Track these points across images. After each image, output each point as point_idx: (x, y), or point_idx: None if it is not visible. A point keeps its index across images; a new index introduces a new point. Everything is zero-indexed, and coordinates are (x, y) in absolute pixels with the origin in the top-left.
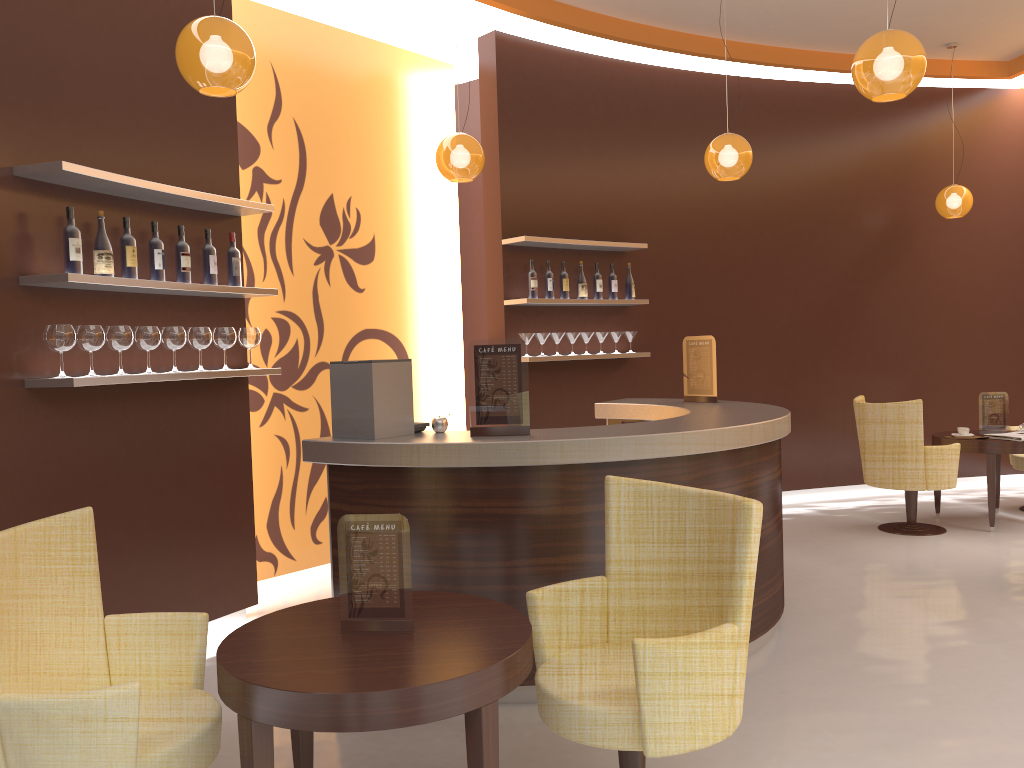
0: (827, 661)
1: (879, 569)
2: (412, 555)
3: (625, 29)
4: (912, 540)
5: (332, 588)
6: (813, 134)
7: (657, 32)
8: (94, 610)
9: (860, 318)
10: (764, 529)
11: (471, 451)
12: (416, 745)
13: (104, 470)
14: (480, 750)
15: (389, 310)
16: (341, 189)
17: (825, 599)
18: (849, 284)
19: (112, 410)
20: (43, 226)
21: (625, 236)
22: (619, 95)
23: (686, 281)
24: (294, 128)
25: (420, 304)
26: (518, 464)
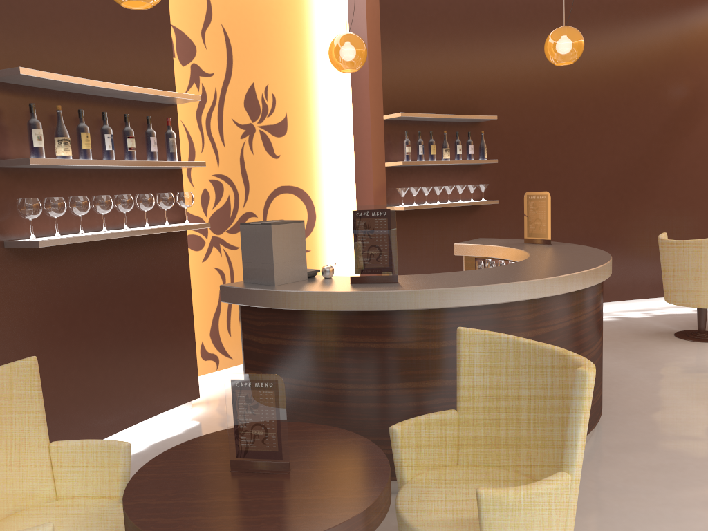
0: (638, 460)
1: (677, 373)
2: (304, 378)
3: None
4: (702, 346)
5: None
6: (631, 24)
7: None
8: (40, 439)
9: (664, 170)
10: (588, 354)
11: (349, 298)
12: None
13: (74, 306)
14: None
15: (299, 171)
16: (260, 79)
17: (634, 400)
18: (656, 143)
19: (78, 260)
20: (13, 119)
21: (480, 110)
22: None
23: (527, 144)
24: (222, 32)
25: (322, 166)
26: (387, 309)
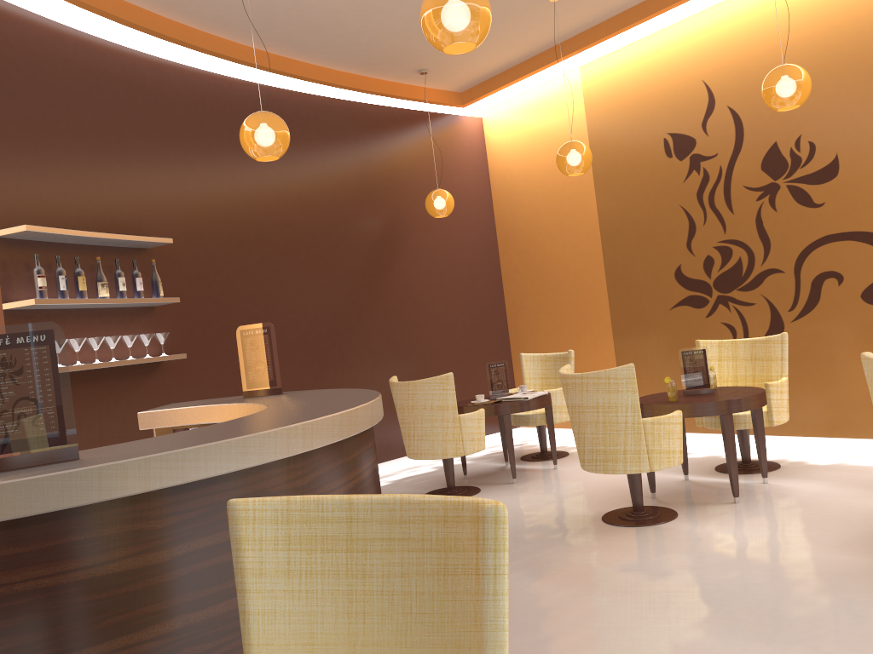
0: None
1: None
2: None
3: (128, 11)
4: None
5: None
6: (318, 141)
7: (163, 21)
8: None
9: (374, 308)
10: None
11: None
12: None
13: None
14: None
15: None
16: None
17: None
18: (362, 278)
19: None
20: None
21: (146, 232)
22: (126, 83)
23: (214, 279)
24: None
25: None
26: (70, 505)
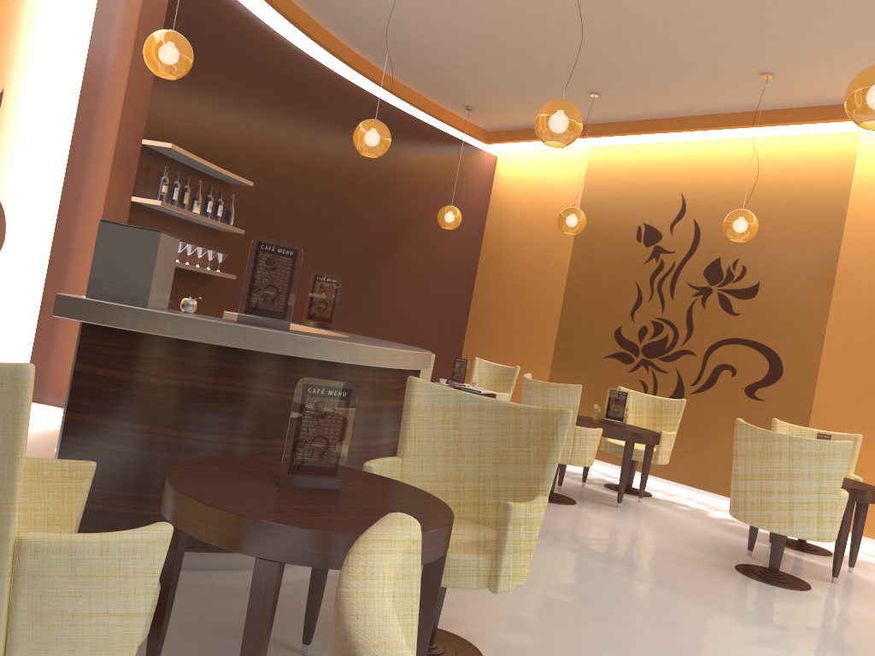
0: None
1: None
2: (173, 426)
3: None
4: None
5: (57, 453)
6: None
7: (297, 10)
8: None
9: (371, 285)
10: None
11: (261, 336)
12: (187, 607)
13: None
14: (437, 587)
15: None
16: None
17: None
18: (369, 257)
19: None
20: None
21: (232, 170)
22: (252, 48)
23: (265, 222)
24: None
25: (28, 174)
26: (298, 355)
